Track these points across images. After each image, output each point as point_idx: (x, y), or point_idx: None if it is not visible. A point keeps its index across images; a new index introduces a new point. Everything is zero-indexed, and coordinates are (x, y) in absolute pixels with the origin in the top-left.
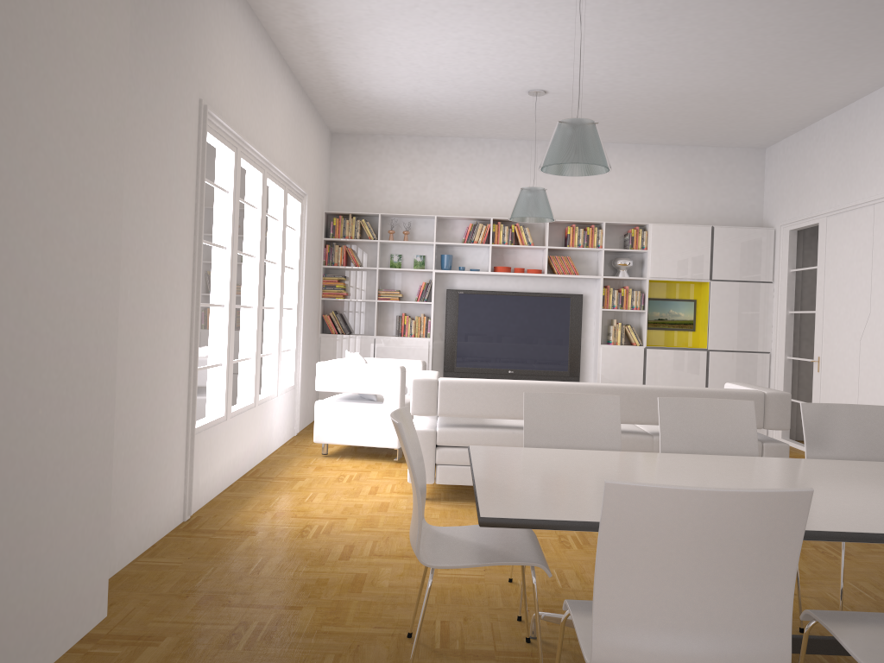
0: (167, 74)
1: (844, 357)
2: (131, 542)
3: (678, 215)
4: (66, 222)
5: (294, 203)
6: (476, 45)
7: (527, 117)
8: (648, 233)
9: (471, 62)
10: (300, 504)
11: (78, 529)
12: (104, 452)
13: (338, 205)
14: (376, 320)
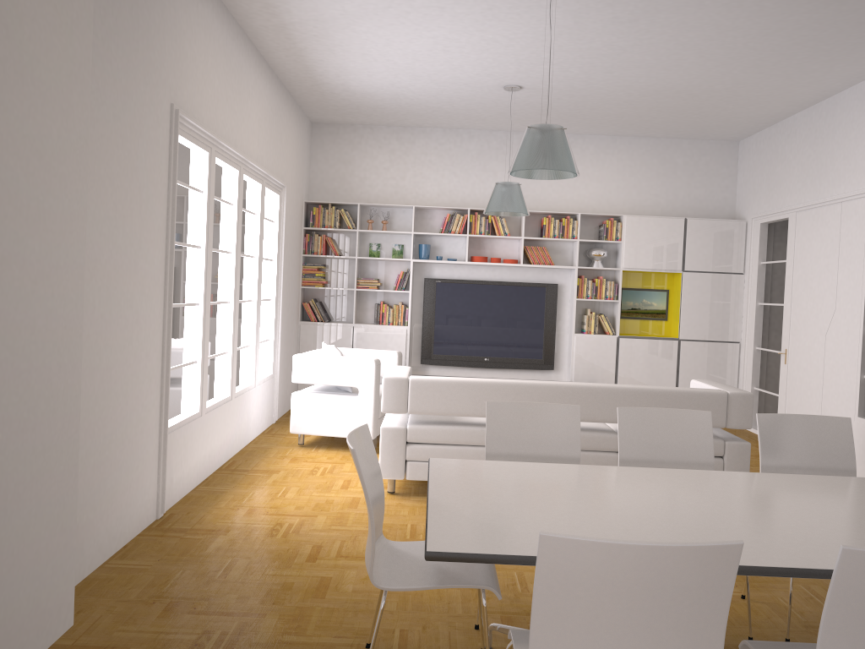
0: (136, 82)
1: (810, 351)
2: (102, 545)
3: (653, 206)
4: (25, 246)
5: (273, 195)
6: (450, 43)
7: (504, 110)
8: (623, 224)
9: (446, 59)
10: (273, 500)
11: (42, 545)
12: (68, 467)
13: (318, 194)
14: (355, 308)
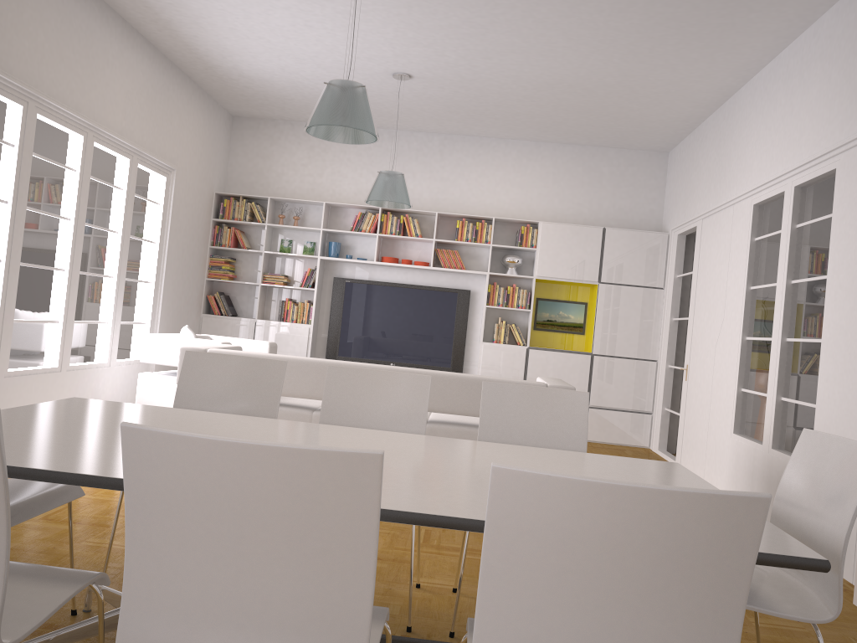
0: None
1: (704, 365)
2: None
3: (575, 215)
4: None
5: (158, 176)
6: (308, 17)
7: (411, 106)
8: (538, 231)
9: (316, 37)
10: None
11: None
12: None
13: (235, 187)
14: (259, 304)
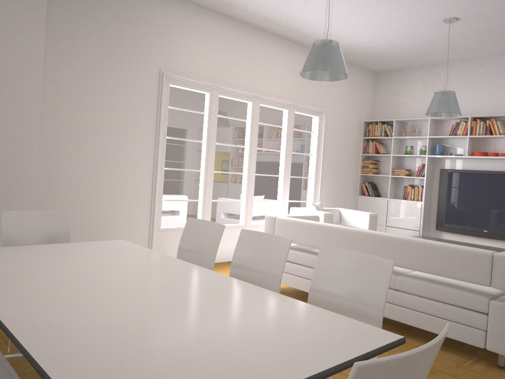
0: (120, 62)
1: None
2: None
3: None
4: None
5: (313, 117)
6: (356, 1)
7: (479, 38)
8: None
9: (373, 12)
10: None
11: None
12: None
13: (378, 116)
14: (390, 188)
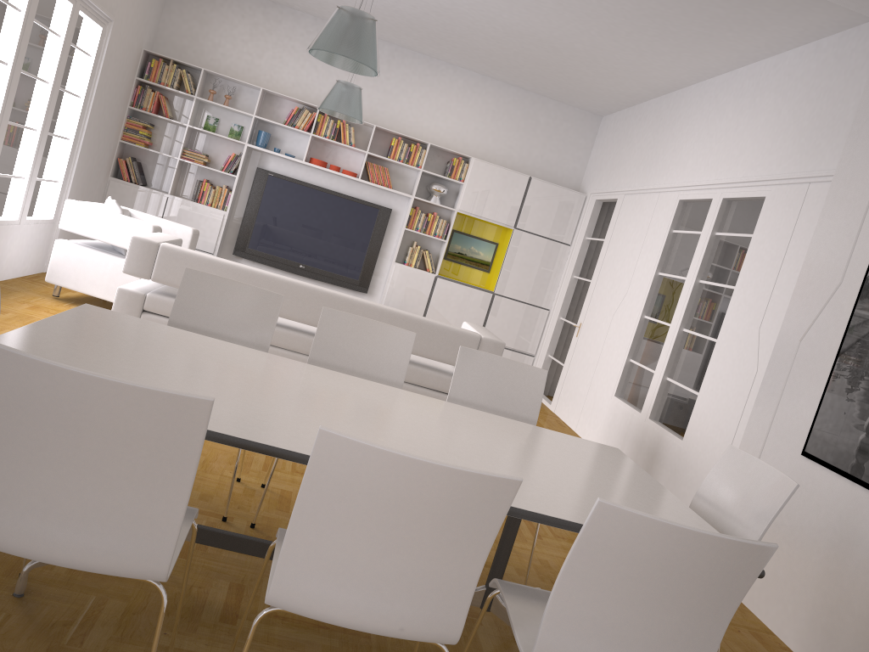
0: None
1: (598, 328)
2: None
3: (505, 158)
4: None
5: (94, 25)
6: None
7: (374, 12)
8: (469, 166)
9: None
10: None
11: None
12: None
13: (164, 47)
14: (175, 179)
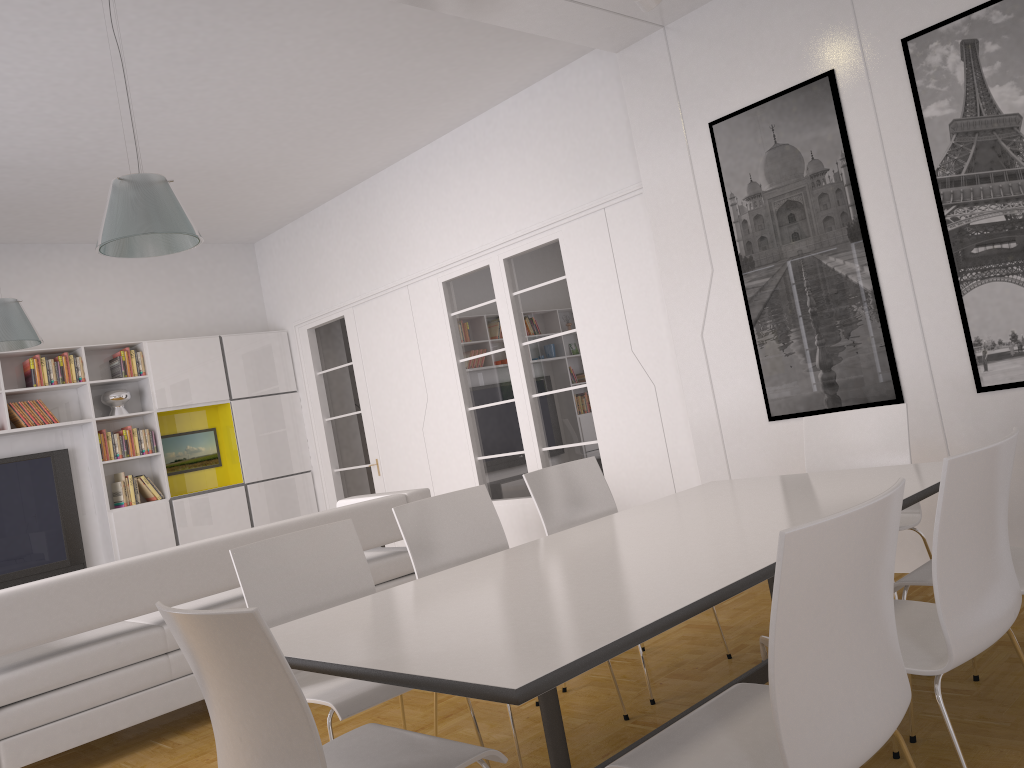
0: None
1: (408, 451)
2: None
3: (173, 328)
4: None
5: None
6: None
7: None
8: (145, 353)
9: None
10: None
11: None
12: None
13: None
14: None
